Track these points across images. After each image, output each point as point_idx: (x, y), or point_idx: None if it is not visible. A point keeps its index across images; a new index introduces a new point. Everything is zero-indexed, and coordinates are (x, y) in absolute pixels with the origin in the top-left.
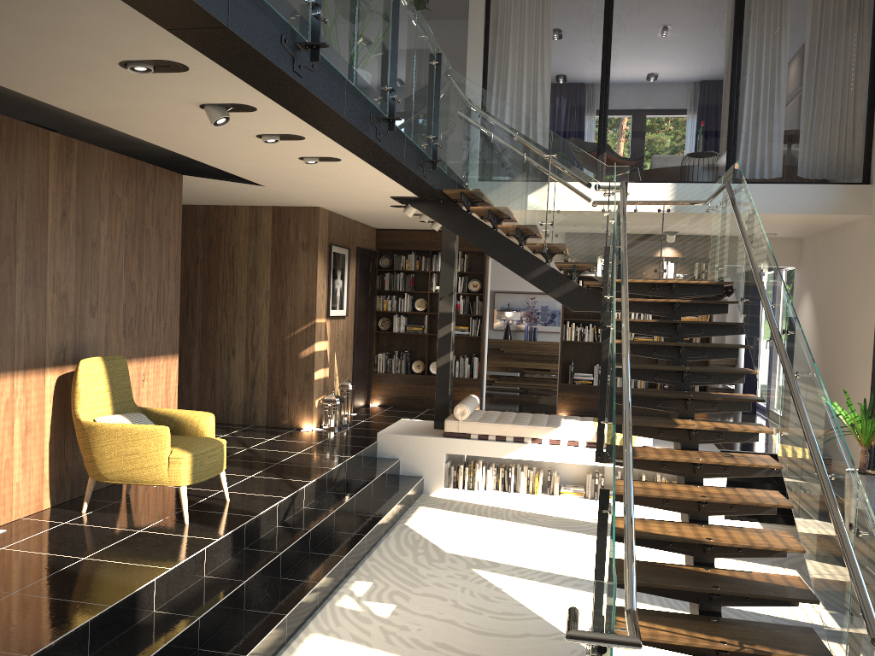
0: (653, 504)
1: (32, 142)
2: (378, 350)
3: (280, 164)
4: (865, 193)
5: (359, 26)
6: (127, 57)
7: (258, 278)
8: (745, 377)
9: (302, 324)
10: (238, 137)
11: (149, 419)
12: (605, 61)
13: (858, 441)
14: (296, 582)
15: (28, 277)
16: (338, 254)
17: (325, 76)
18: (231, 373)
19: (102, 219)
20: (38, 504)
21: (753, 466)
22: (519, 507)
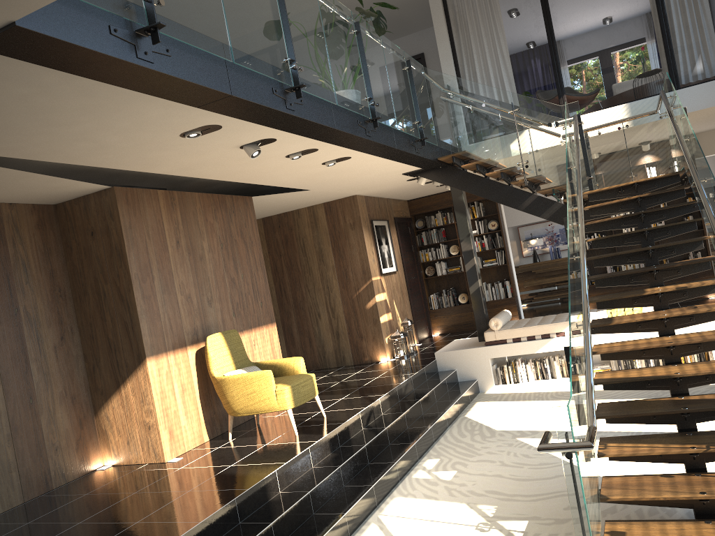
0: (633, 357)
1: (147, 200)
2: (430, 292)
3: (312, 171)
4: None
5: (331, 63)
6: (183, 130)
7: (324, 258)
8: None
9: (362, 283)
10: (274, 160)
11: (261, 369)
12: (547, 24)
13: None
14: (379, 464)
15: (163, 288)
16: (379, 226)
17: (313, 104)
18: (320, 331)
19: (203, 240)
20: (201, 439)
21: (710, 311)
22: (557, 389)
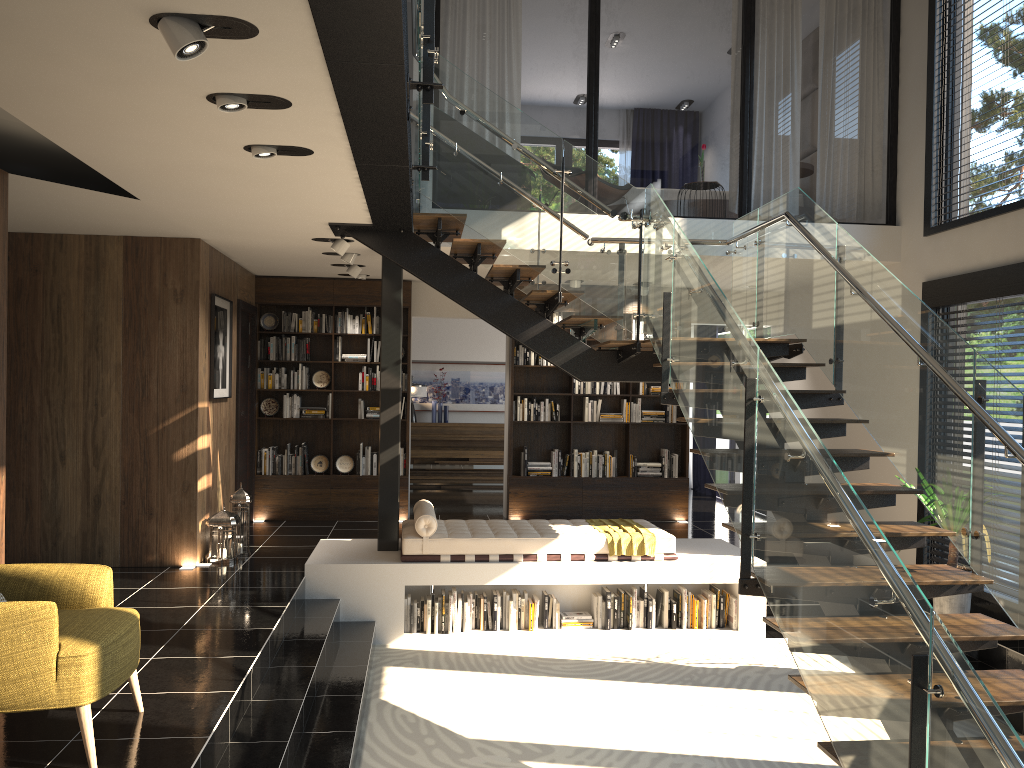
0: None
1: None
2: (261, 444)
3: (202, 157)
4: (893, 236)
5: None
6: None
7: (102, 344)
8: (697, 456)
9: (176, 410)
10: (172, 96)
11: None
12: (594, 59)
13: None
14: None
15: None
16: (221, 309)
17: None
18: (59, 490)
19: None
20: None
21: (957, 584)
22: (517, 651)
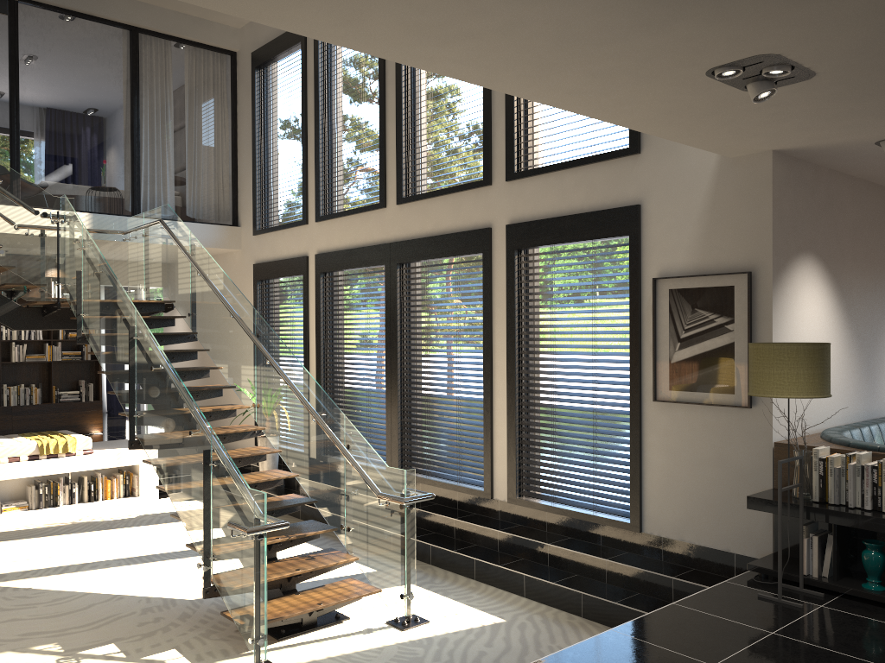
0: None
1: None
2: None
3: None
4: (237, 233)
5: None
6: None
7: None
8: (110, 386)
9: None
10: None
11: None
12: (15, 90)
13: None
14: None
15: None
16: None
17: None
18: None
19: None
20: None
21: (247, 431)
22: None
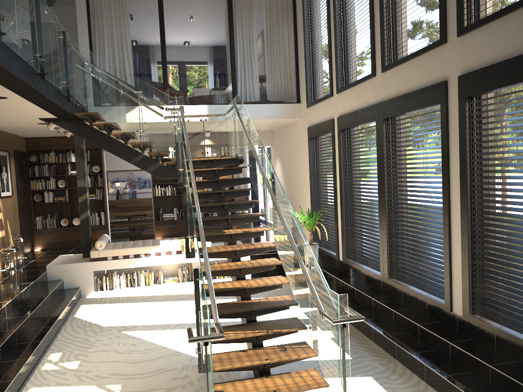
0: (218, 274)
1: None
2: (36, 215)
3: None
4: (298, 107)
5: (18, 18)
6: None
7: None
8: None
9: None
10: None
11: None
12: (162, 36)
13: (307, 229)
14: (13, 361)
15: None
16: (2, 156)
17: (2, 50)
18: None
19: None
20: None
21: (263, 247)
22: (142, 294)
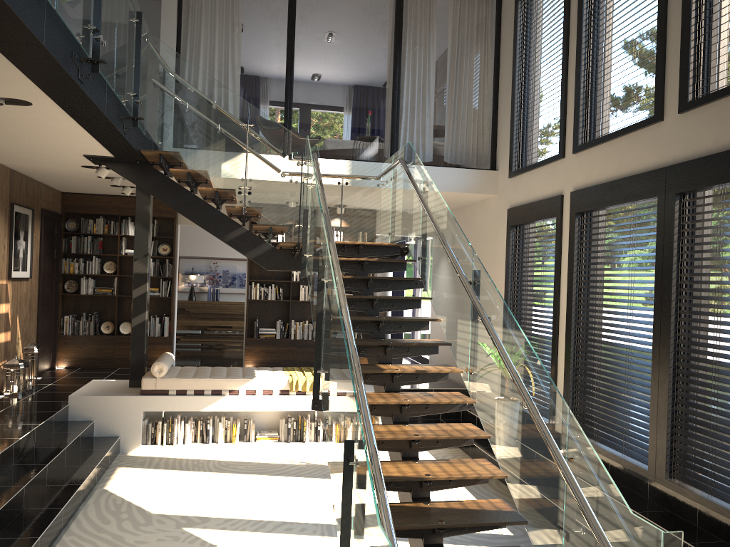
0: None
1: None
2: (65, 313)
3: None
4: (493, 177)
5: None
6: None
7: None
8: None
9: None
10: None
11: None
12: (290, 49)
13: None
14: None
15: None
16: (21, 214)
17: None
18: None
19: None
20: None
21: (452, 403)
22: (219, 457)
